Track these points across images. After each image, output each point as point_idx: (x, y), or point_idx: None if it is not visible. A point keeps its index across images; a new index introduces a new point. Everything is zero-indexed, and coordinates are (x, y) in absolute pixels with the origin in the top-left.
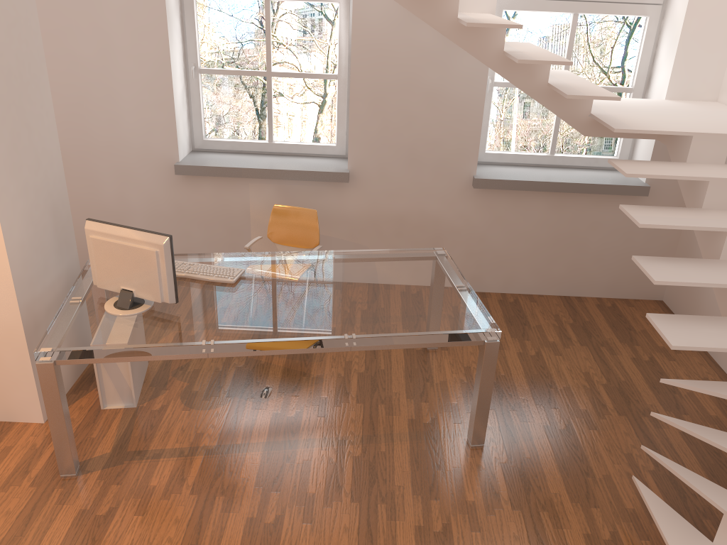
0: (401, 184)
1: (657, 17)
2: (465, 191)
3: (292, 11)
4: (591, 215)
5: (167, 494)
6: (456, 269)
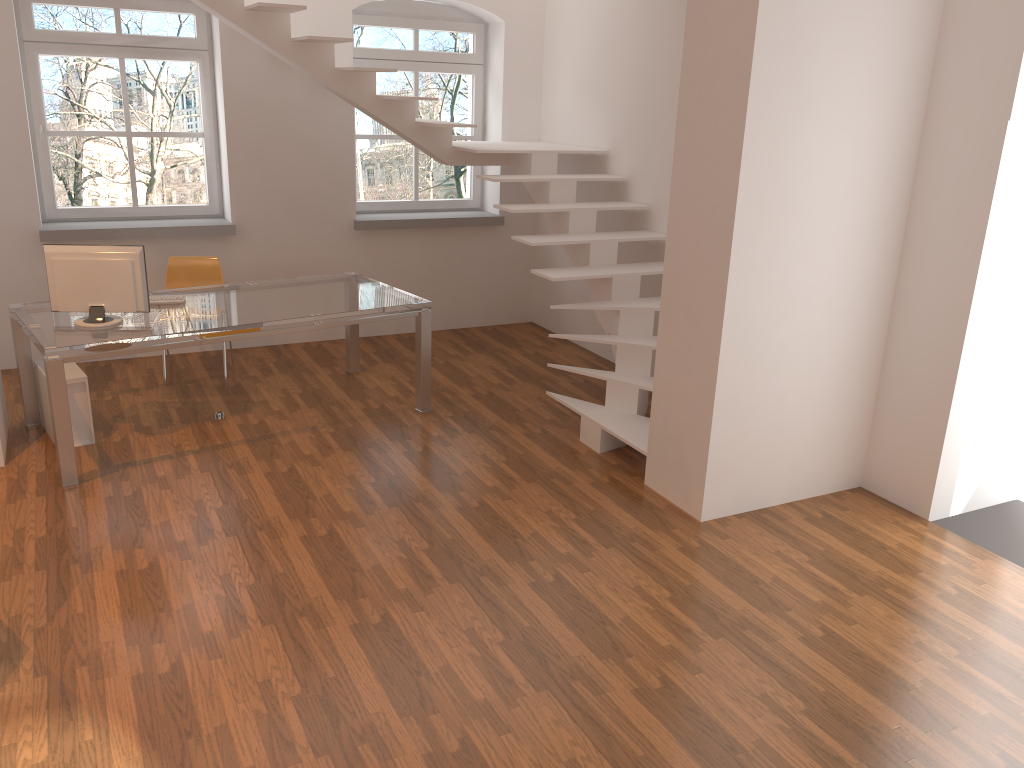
0: (287, 234)
1: (481, 75)
2: (348, 236)
3: (105, 81)
4: (461, 248)
5: (180, 476)
6: (372, 280)
